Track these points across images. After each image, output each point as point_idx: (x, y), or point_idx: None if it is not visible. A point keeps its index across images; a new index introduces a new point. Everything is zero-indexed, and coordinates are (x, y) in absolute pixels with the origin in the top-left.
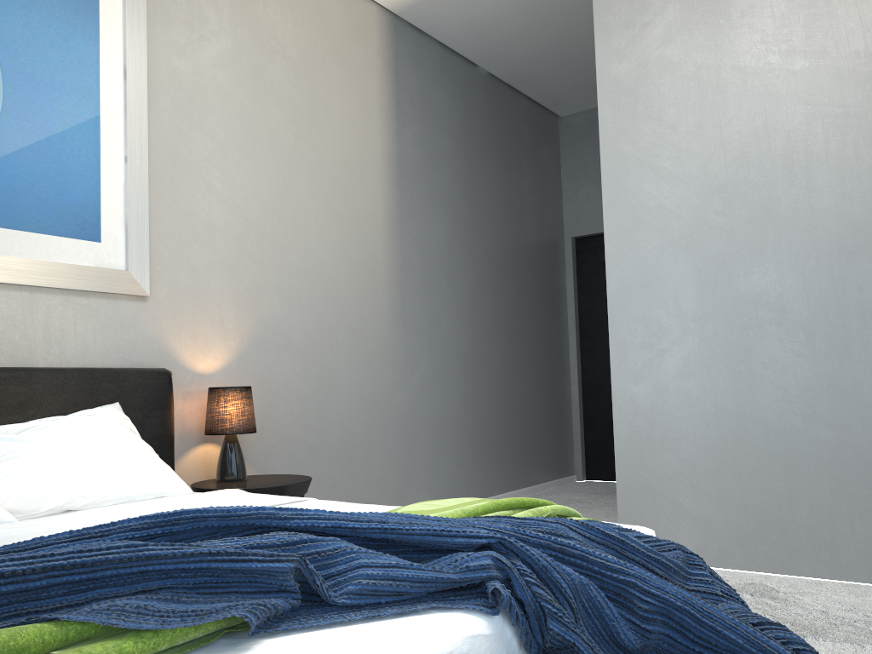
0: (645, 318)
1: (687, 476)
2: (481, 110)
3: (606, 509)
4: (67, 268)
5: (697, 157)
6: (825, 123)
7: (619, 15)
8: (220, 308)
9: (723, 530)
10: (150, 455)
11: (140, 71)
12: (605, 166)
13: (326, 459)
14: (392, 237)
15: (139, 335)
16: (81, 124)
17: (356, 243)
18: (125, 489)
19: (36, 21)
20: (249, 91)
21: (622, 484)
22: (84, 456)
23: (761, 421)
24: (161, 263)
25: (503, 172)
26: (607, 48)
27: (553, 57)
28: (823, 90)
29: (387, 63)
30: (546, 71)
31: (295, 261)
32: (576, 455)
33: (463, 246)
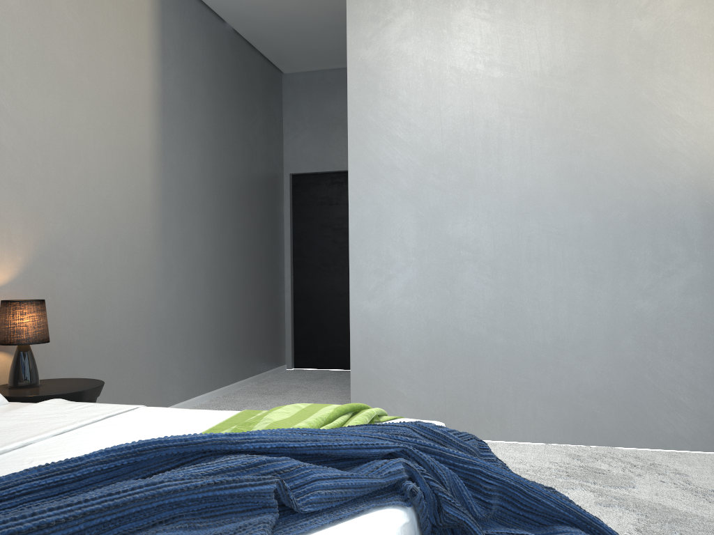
0: (378, 250)
1: (404, 370)
2: (227, 61)
3: (321, 393)
4: None
5: (422, 132)
6: (512, 119)
7: (367, 10)
8: (9, 225)
9: (428, 410)
10: None
11: None
12: (351, 129)
13: (100, 361)
14: (157, 165)
15: None
16: None
17: (127, 169)
18: None
19: None
20: (36, 19)
21: (355, 377)
22: None
23: (459, 330)
24: None
25: (242, 115)
26: (357, 34)
27: (289, 26)
28: (512, 95)
29: (155, 9)
30: (281, 36)
31: (76, 183)
32: (287, 348)
33: (211, 176)
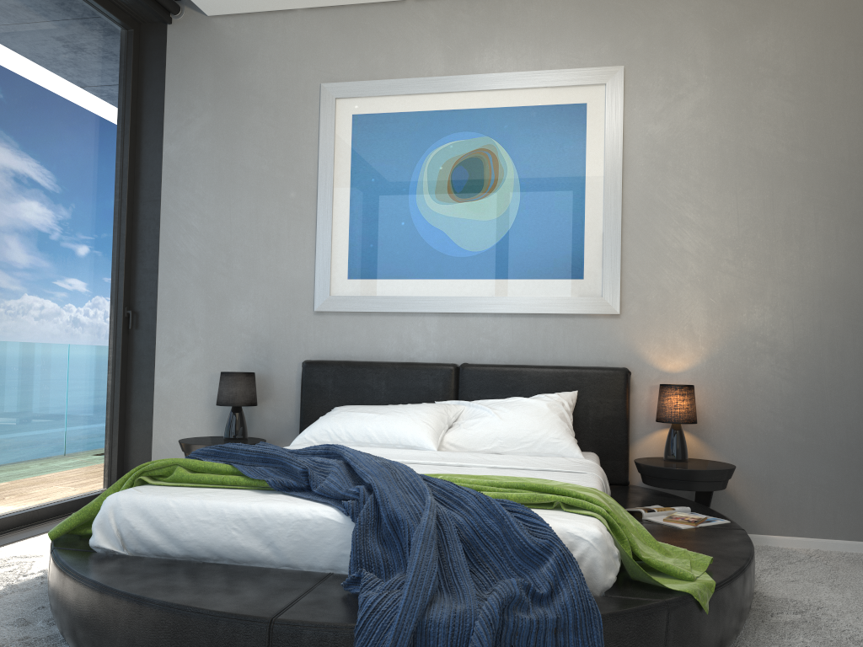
0: None
1: None
2: None
3: None
4: (556, 300)
5: None
6: None
7: None
8: (690, 319)
9: None
10: (555, 428)
11: (616, 148)
12: None
13: (820, 460)
14: None
15: (612, 342)
16: (569, 200)
17: None
18: (531, 447)
19: (540, 142)
20: (729, 125)
21: None
22: (508, 422)
23: None
24: (633, 288)
25: None
26: None
27: None
28: None
29: None
30: None
31: (784, 269)
32: None
33: None
